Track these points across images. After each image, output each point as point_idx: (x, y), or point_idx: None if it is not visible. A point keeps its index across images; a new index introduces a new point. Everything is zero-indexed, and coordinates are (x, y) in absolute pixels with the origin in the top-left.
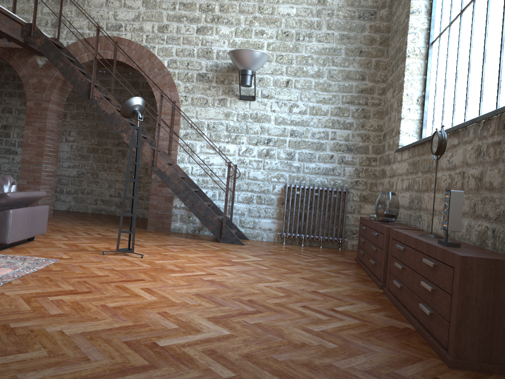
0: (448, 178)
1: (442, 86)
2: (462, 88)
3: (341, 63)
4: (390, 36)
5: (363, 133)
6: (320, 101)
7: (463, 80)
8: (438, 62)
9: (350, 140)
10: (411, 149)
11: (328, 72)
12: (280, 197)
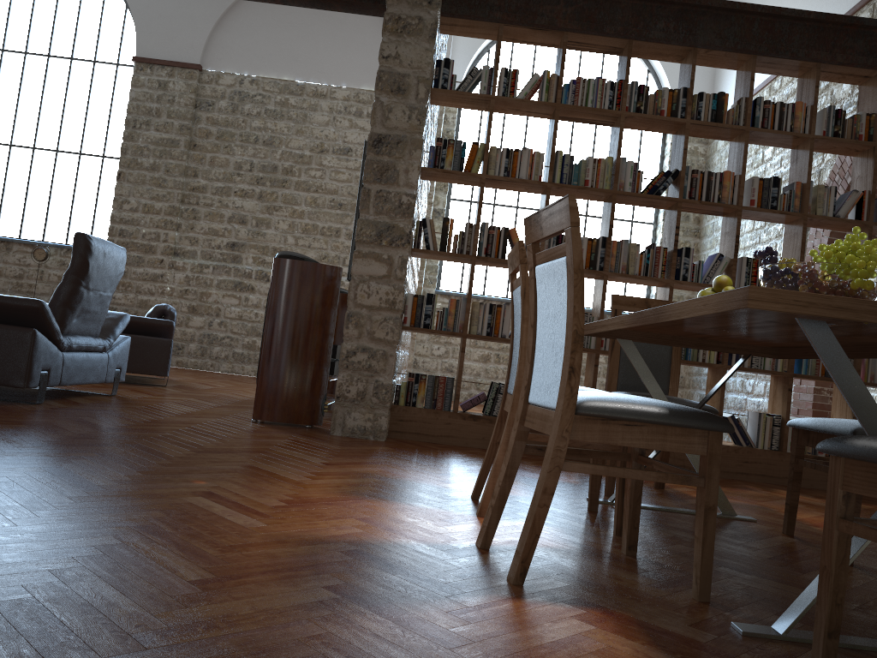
0: (18, 270)
1: None
2: None
3: None
4: None
5: None
6: None
7: None
8: None
9: None
10: None
11: None
12: None
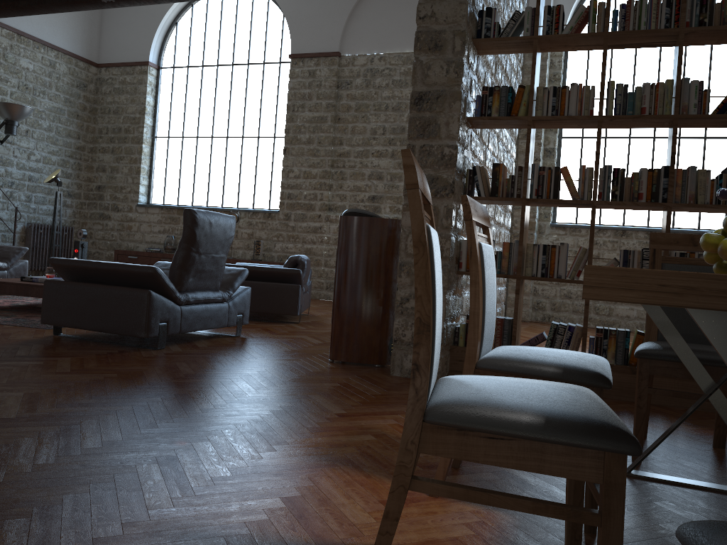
0: None
1: (176, 171)
2: (202, 181)
3: (65, 122)
4: (98, 108)
5: (78, 183)
6: (51, 153)
7: (203, 177)
8: (168, 154)
9: (70, 188)
10: (164, 208)
11: (56, 128)
12: (21, 235)
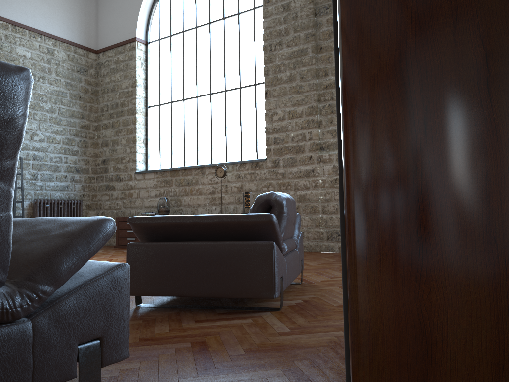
0: (211, 188)
1: (168, 136)
2: (192, 141)
3: (67, 104)
4: (99, 90)
5: (85, 159)
6: (55, 132)
7: (192, 137)
8: (160, 121)
9: (77, 164)
10: (158, 172)
11: (58, 110)
12: (29, 211)
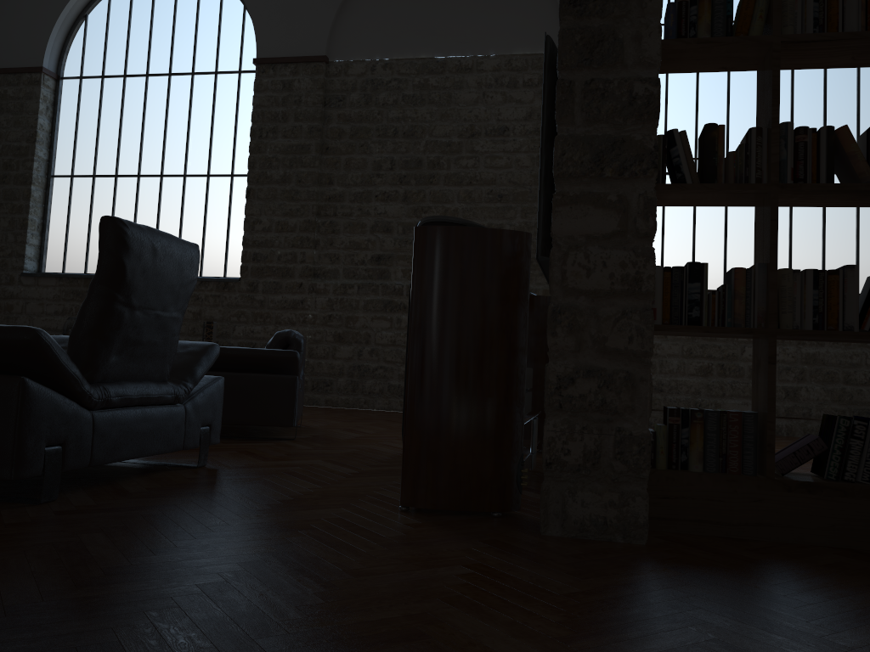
0: None
1: (83, 225)
2: None
3: None
4: None
5: None
6: None
7: None
8: (71, 200)
9: None
10: (65, 278)
11: None
12: None
